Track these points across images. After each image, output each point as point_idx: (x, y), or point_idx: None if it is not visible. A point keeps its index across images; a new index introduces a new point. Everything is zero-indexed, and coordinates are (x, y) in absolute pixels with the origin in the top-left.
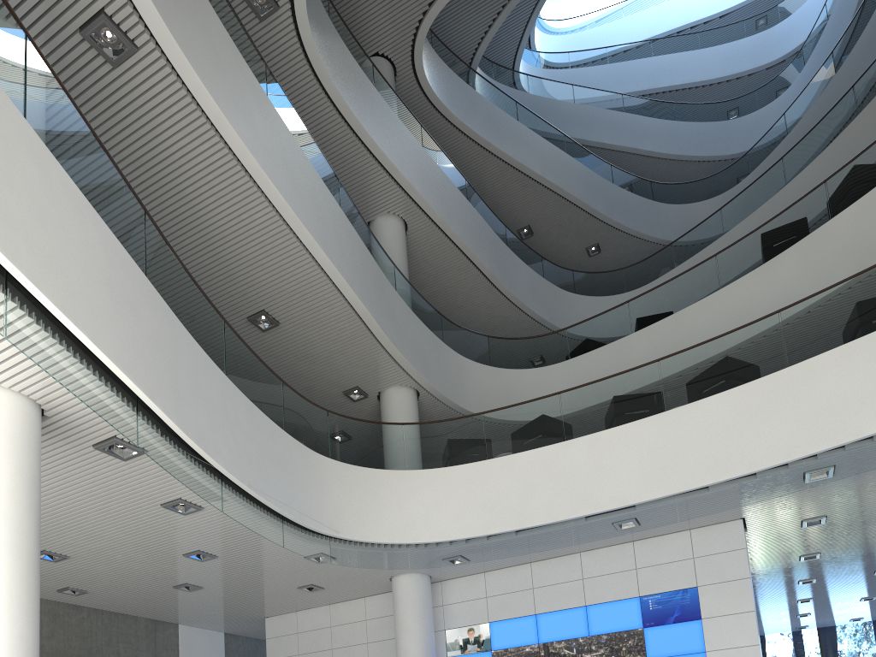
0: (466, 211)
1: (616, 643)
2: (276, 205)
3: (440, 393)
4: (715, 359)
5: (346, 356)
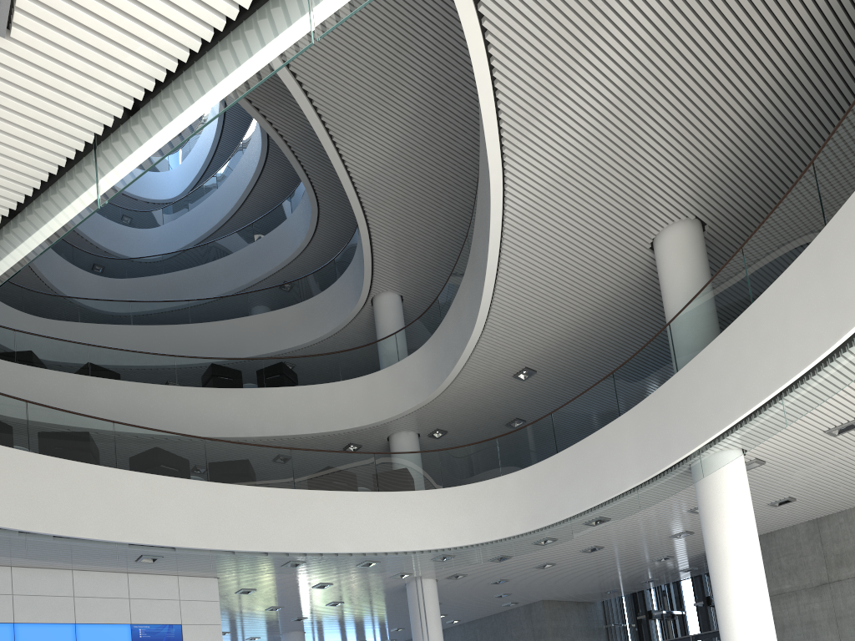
0: None
1: None
2: None
3: None
4: (247, 459)
5: None
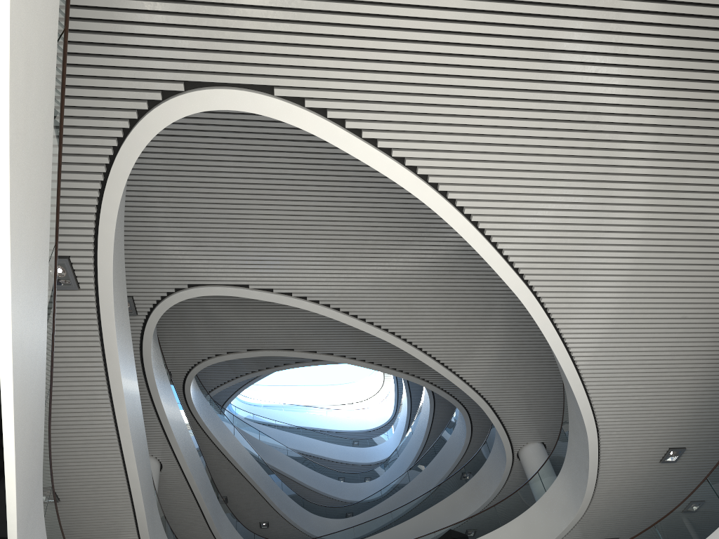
0: (203, 474)
1: None
2: (119, 421)
3: None
4: None
5: None
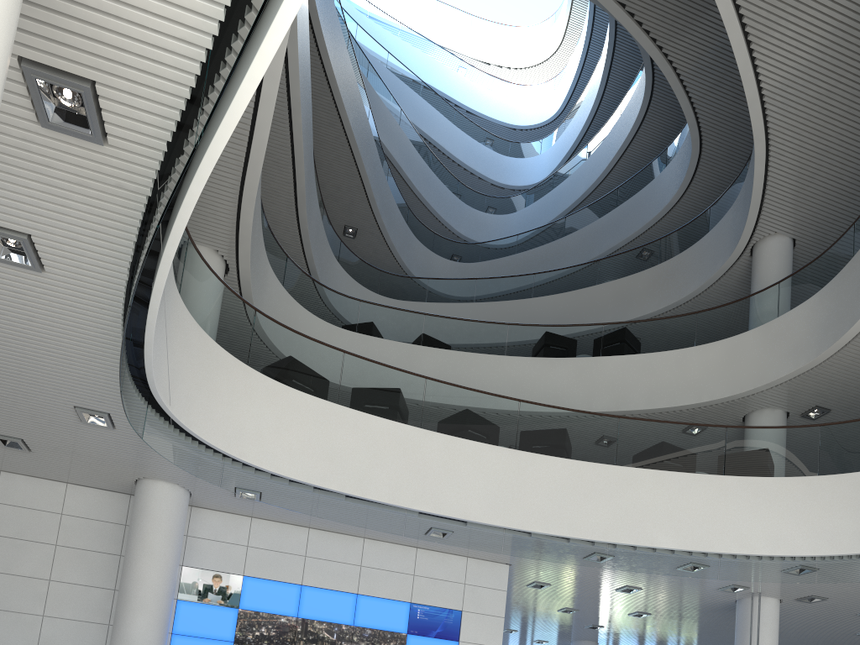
0: (309, 109)
1: (378, 641)
2: None
3: (250, 290)
4: (564, 427)
5: None
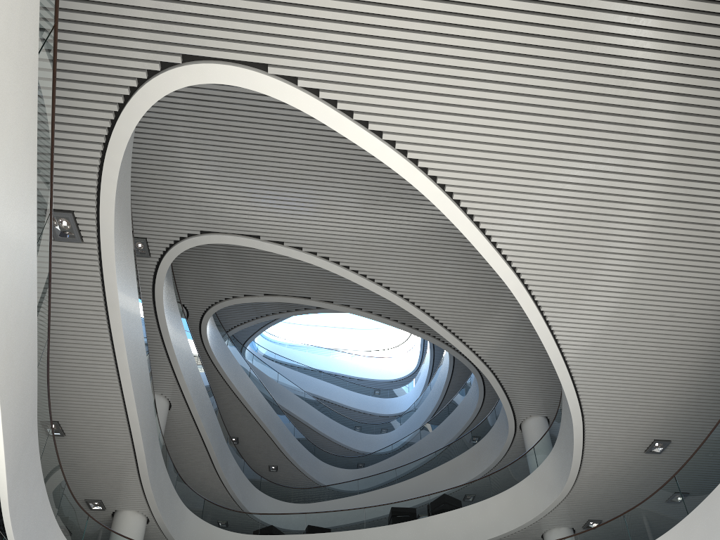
0: (212, 416)
1: None
2: (120, 368)
3: (166, 527)
4: None
5: (106, 476)
